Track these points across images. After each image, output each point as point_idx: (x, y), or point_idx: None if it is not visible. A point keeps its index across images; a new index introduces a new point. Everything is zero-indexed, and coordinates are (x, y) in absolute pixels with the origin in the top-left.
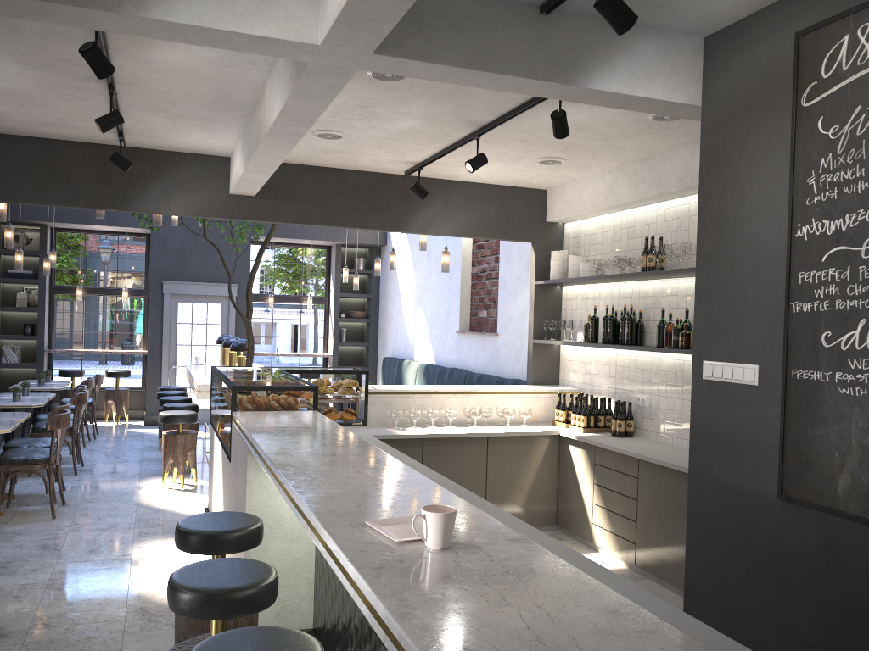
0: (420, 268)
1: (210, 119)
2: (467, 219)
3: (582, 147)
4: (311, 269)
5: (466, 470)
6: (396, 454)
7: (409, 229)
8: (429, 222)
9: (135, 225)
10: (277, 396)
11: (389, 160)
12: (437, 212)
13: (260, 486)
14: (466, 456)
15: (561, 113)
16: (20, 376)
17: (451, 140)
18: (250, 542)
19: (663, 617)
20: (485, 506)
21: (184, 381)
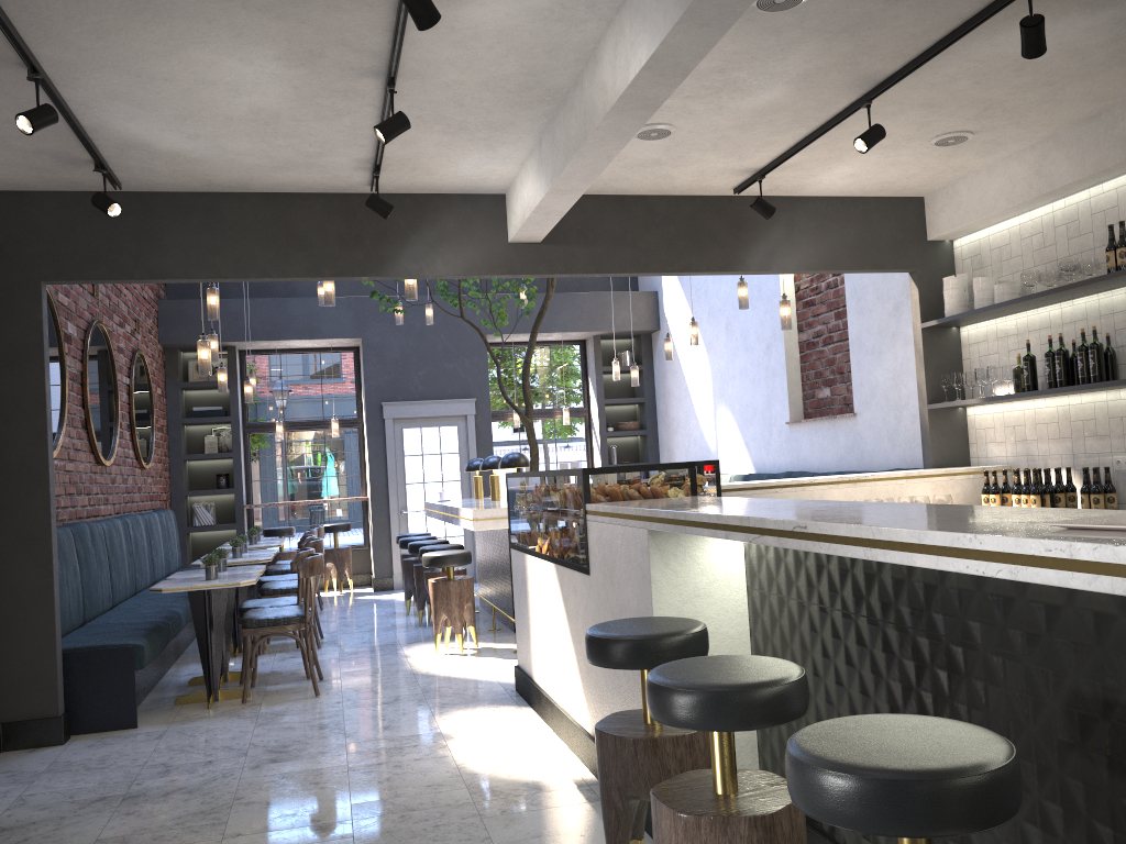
0: (717, 349)
1: (501, 127)
2: (820, 246)
3: (1009, 105)
4: (563, 373)
5: None
6: None
7: (744, 267)
8: (770, 256)
9: (342, 335)
10: (641, 479)
11: (719, 170)
12: (779, 241)
13: (670, 585)
14: None
15: (1036, 18)
16: (216, 542)
17: (822, 118)
18: (700, 649)
19: None
20: None
21: (419, 531)
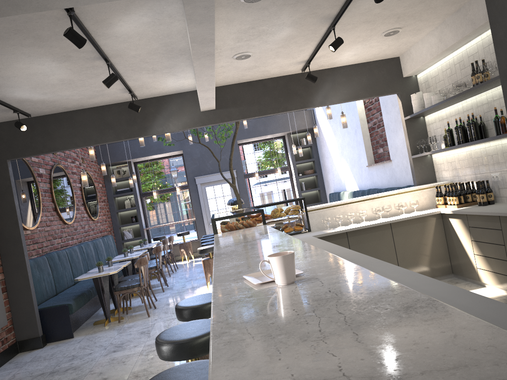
0: (337, 134)
1: (172, 67)
2: (349, 89)
3: (409, 14)
4: (275, 152)
5: (380, 248)
6: (324, 243)
7: (313, 105)
8: (325, 97)
9: (174, 150)
10: (239, 220)
11: (287, 64)
12: (328, 90)
13: None
14: (378, 238)
15: None
16: (135, 245)
17: (319, 36)
18: None
19: (504, 316)
20: (375, 262)
21: None
